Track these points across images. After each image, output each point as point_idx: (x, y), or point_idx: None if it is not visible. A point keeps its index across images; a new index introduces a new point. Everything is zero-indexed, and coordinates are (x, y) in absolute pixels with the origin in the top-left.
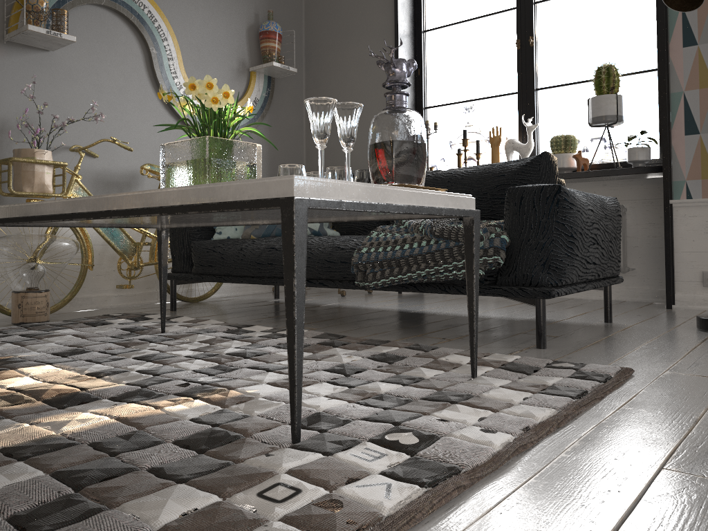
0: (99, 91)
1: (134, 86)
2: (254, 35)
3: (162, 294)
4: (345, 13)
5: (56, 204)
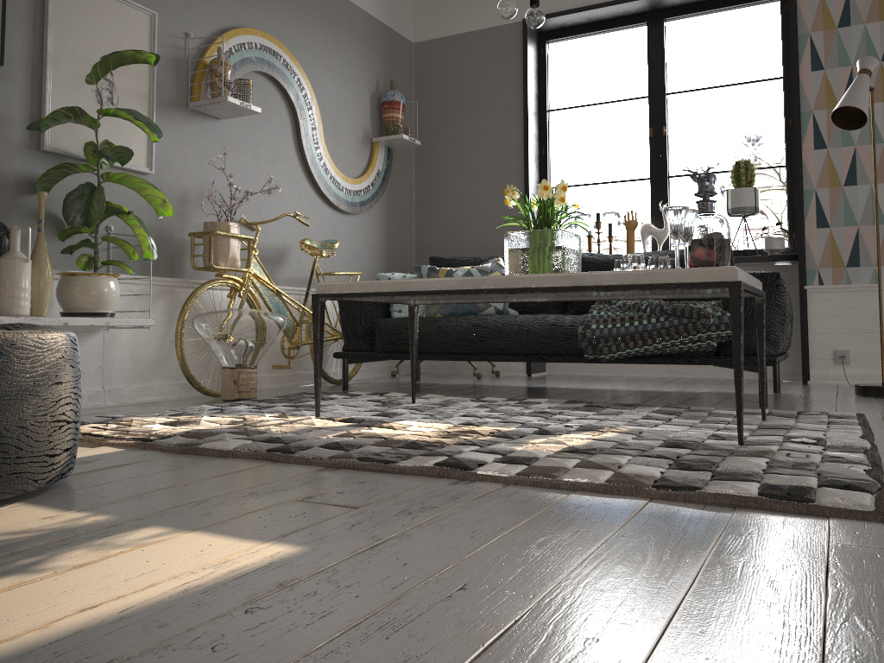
0: (257, 161)
1: (284, 156)
2: (375, 104)
3: (413, 367)
4: (464, 86)
5: (449, 281)
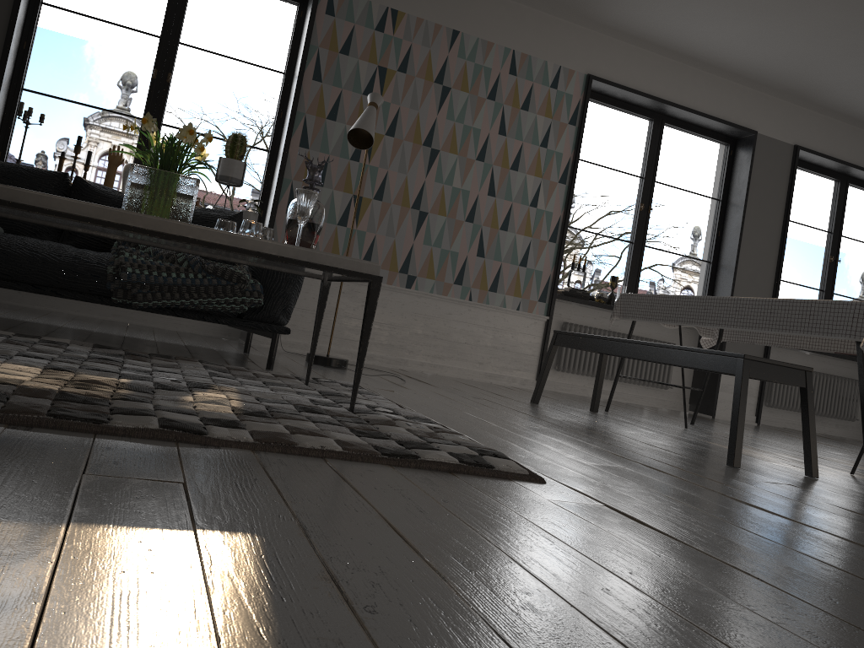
0: None
1: None
2: None
3: None
4: None
5: (85, 206)
